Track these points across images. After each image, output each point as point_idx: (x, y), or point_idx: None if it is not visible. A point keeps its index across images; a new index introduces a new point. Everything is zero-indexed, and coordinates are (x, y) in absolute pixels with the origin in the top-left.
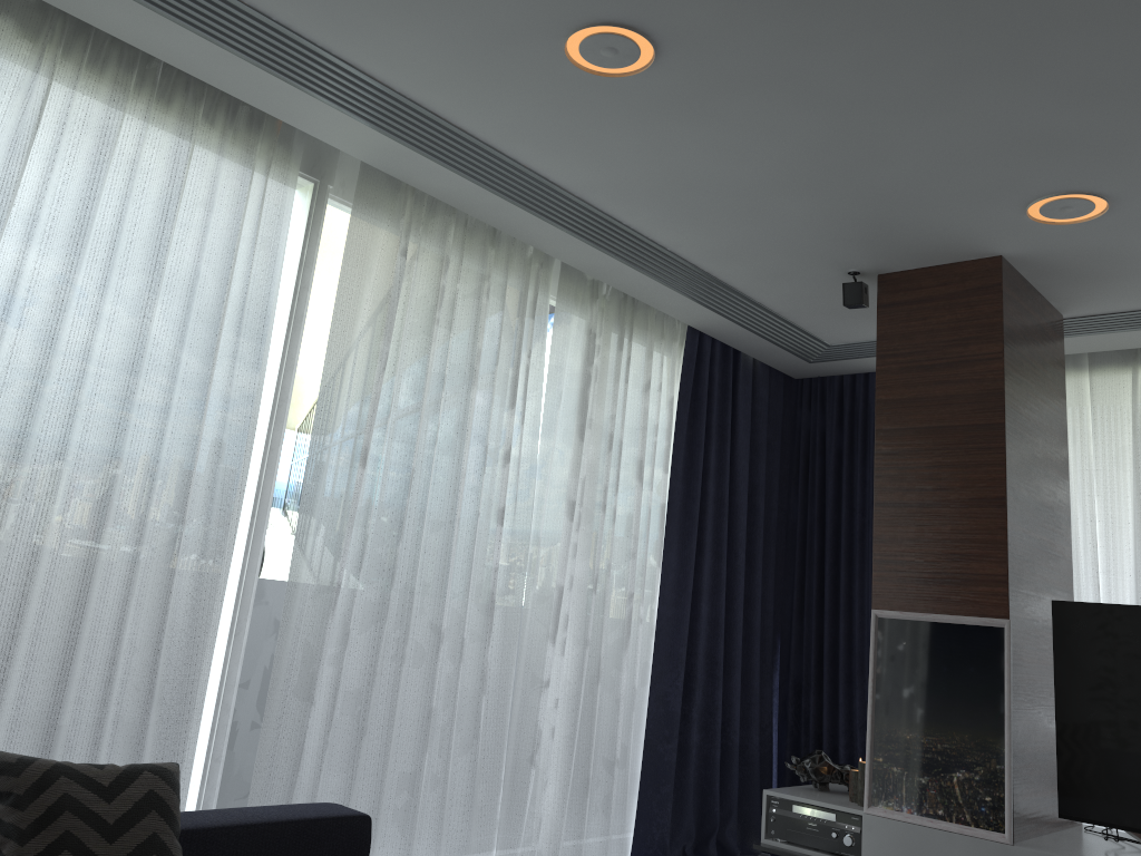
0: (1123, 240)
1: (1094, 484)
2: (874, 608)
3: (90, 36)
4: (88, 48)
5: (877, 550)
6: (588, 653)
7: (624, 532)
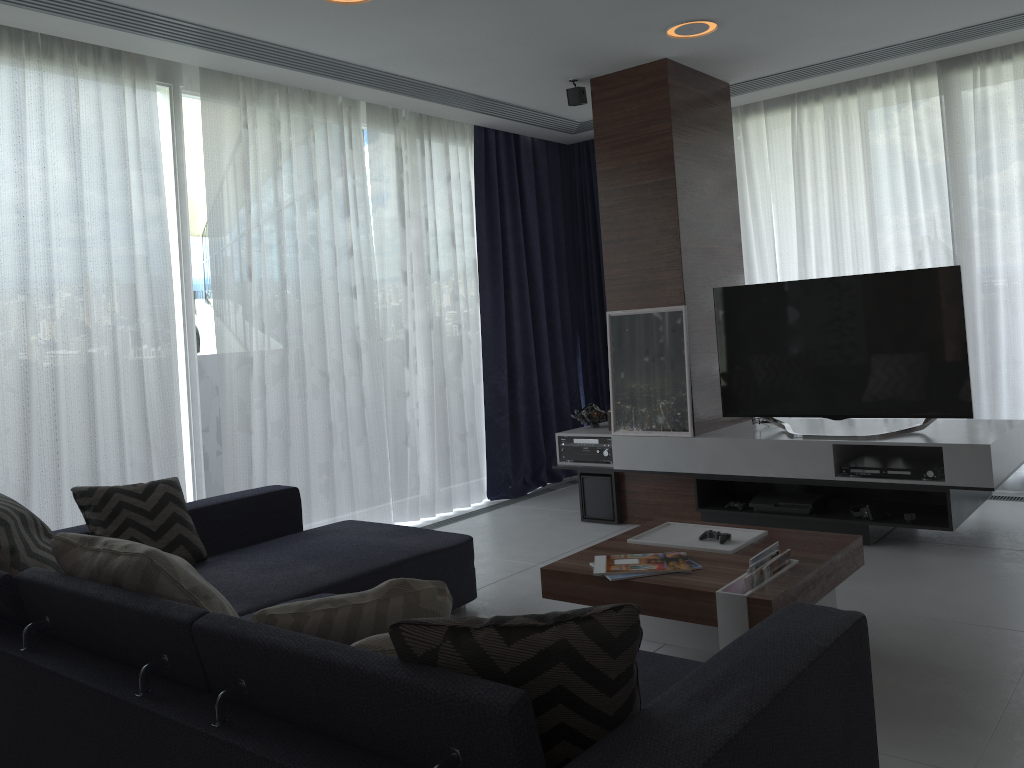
0: (740, 39)
1: (771, 195)
2: (608, 310)
3: None
4: None
5: (606, 273)
6: (435, 369)
7: (448, 284)
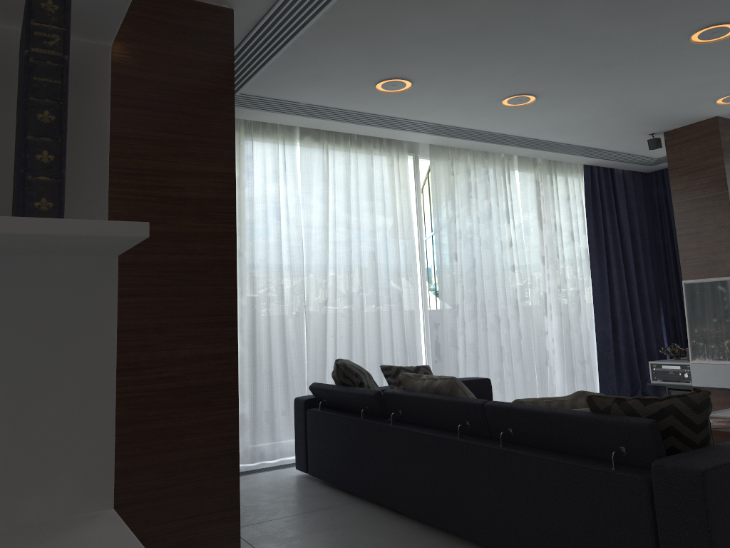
0: None
1: None
2: (683, 280)
3: (333, 133)
4: (334, 137)
5: (681, 255)
6: (563, 318)
7: (569, 264)
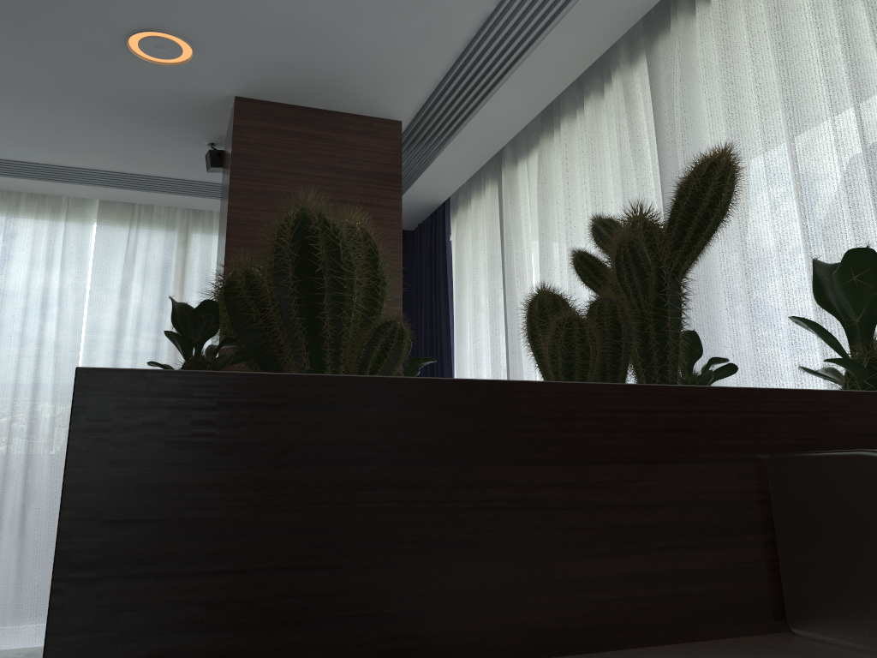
0: (255, 51)
1: (533, 259)
2: None
3: None
4: None
5: None
6: None
7: None
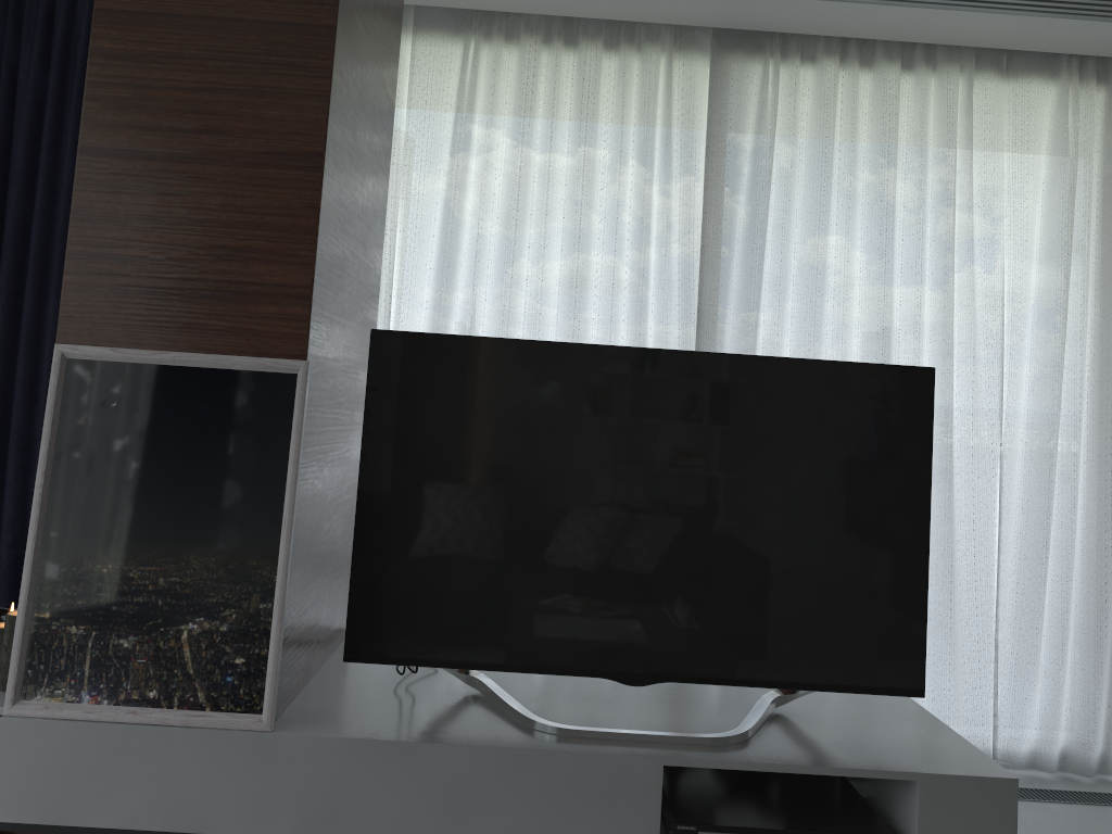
0: None
1: (401, 184)
2: (61, 341)
3: None
4: None
5: (78, 235)
6: None
7: None
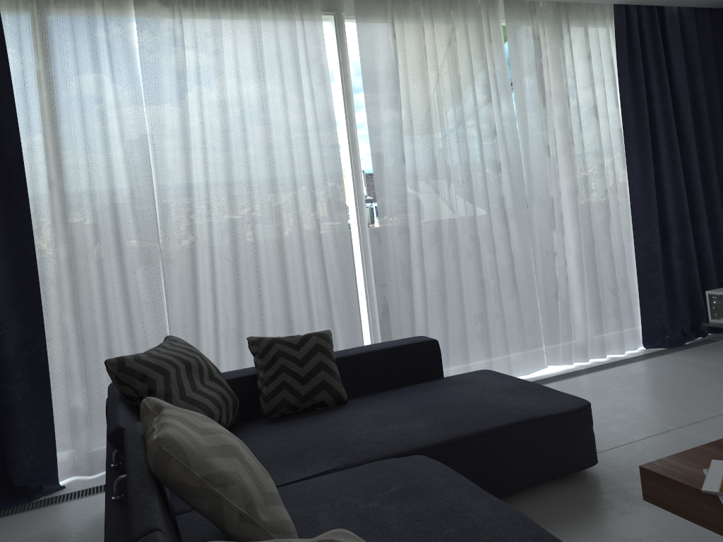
0: None
1: None
2: None
3: None
4: None
5: None
6: (583, 231)
7: (592, 153)
